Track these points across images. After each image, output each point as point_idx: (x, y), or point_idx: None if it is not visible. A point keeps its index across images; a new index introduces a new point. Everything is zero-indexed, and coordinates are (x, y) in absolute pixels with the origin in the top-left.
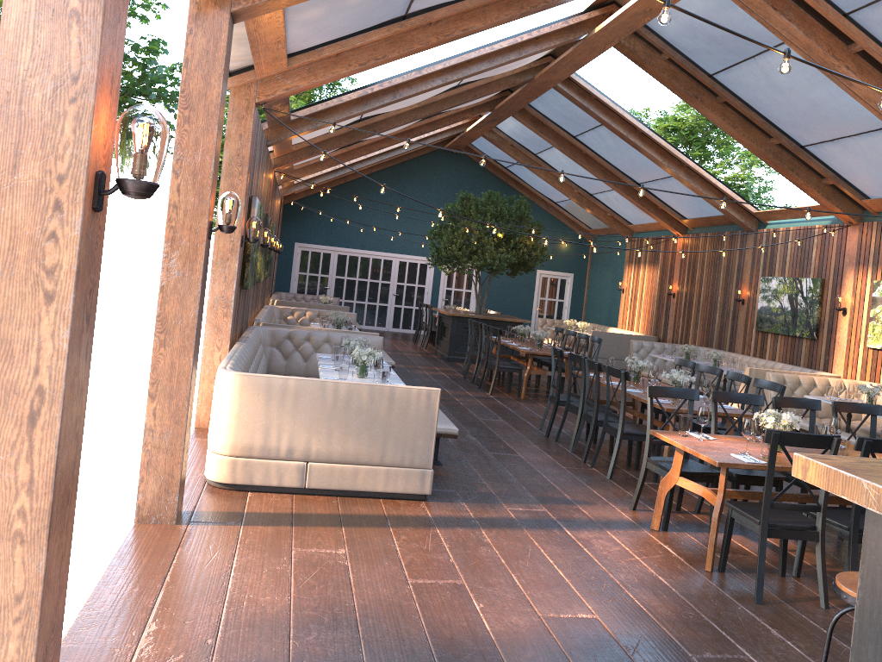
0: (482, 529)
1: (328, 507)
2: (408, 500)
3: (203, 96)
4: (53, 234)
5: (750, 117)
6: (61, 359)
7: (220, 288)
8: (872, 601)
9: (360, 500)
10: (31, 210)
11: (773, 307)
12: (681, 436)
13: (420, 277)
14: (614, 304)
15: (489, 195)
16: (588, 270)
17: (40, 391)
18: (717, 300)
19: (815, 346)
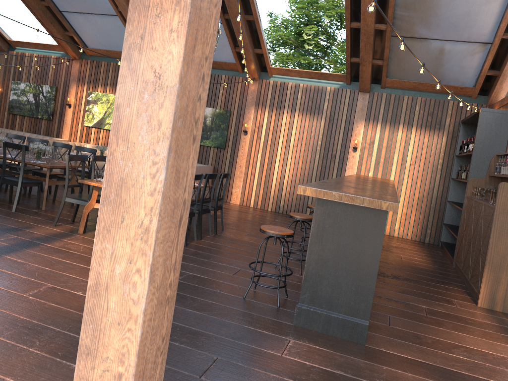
0: (5, 256)
1: None
2: None
3: None
4: (200, 97)
5: None
6: (192, 179)
7: None
8: (318, 230)
9: None
10: (196, 79)
11: (22, 100)
12: (98, 182)
13: None
14: None
15: None
16: None
17: (184, 203)
18: None
19: (51, 124)
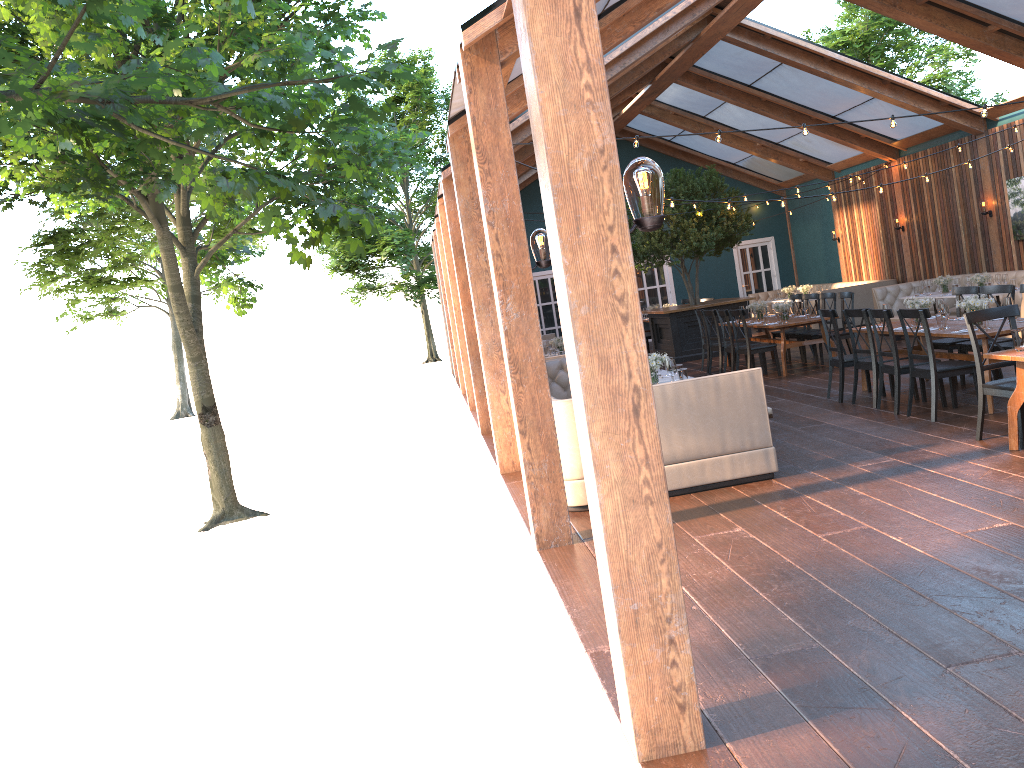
0: (848, 487)
1: (690, 502)
2: (758, 481)
3: (496, 147)
4: (616, 271)
5: (960, 10)
6: (644, 362)
7: (489, 333)
8: None
9: (714, 491)
10: (596, 257)
11: None
12: (1019, 351)
13: None
14: (831, 257)
15: (674, 174)
16: (789, 228)
17: (635, 390)
18: (958, 220)
19: None
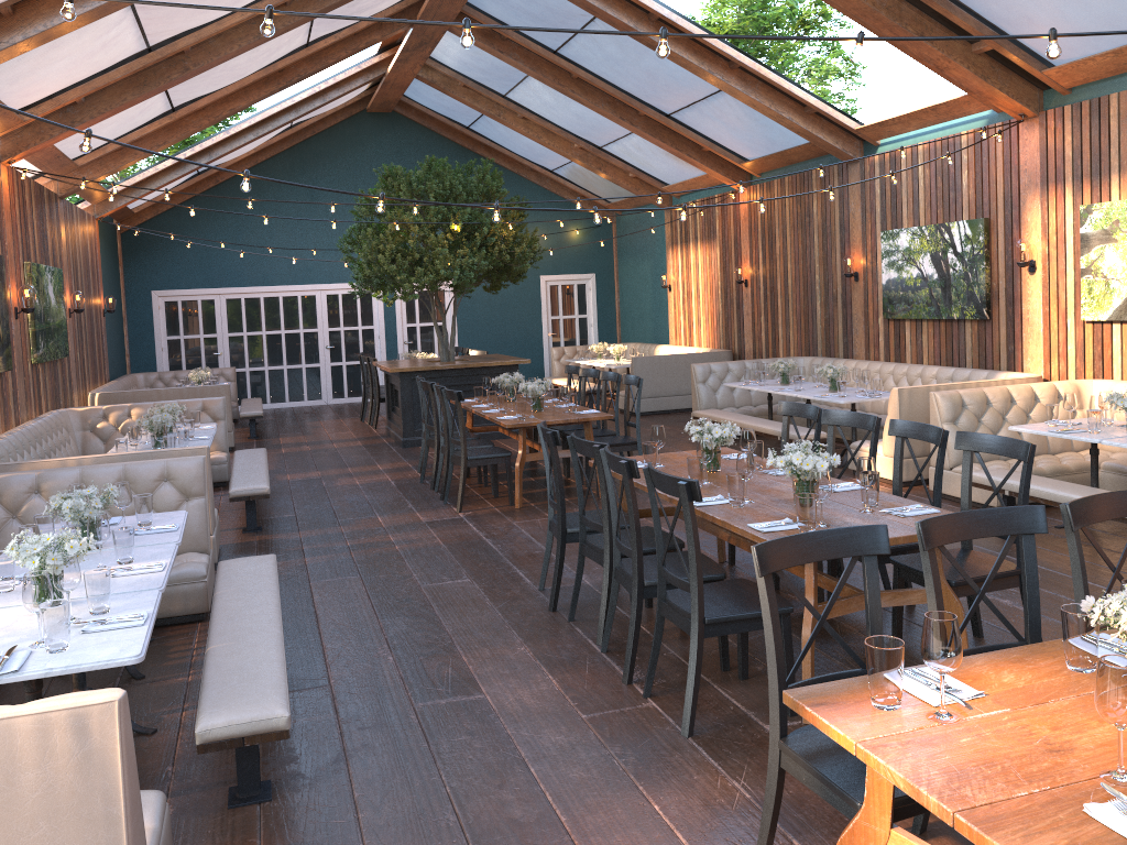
0: None
1: None
2: None
3: None
4: None
5: None
6: None
7: None
8: None
9: None
10: None
11: (907, 277)
12: (882, 710)
13: (364, 315)
14: (660, 310)
15: (429, 164)
16: (616, 265)
17: None
18: (815, 280)
19: (988, 332)
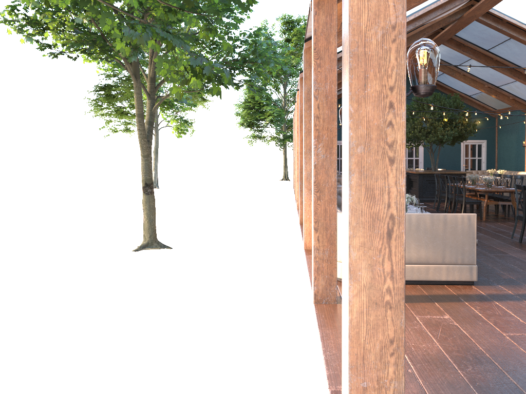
0: (525, 301)
1: (416, 291)
2: (462, 285)
3: (326, 50)
4: (390, 123)
5: None
6: (402, 197)
7: (310, 167)
8: None
9: (432, 286)
10: (376, 110)
11: None
12: None
13: None
14: (520, 156)
15: (434, 95)
16: (496, 136)
17: (391, 217)
18: None
19: None
